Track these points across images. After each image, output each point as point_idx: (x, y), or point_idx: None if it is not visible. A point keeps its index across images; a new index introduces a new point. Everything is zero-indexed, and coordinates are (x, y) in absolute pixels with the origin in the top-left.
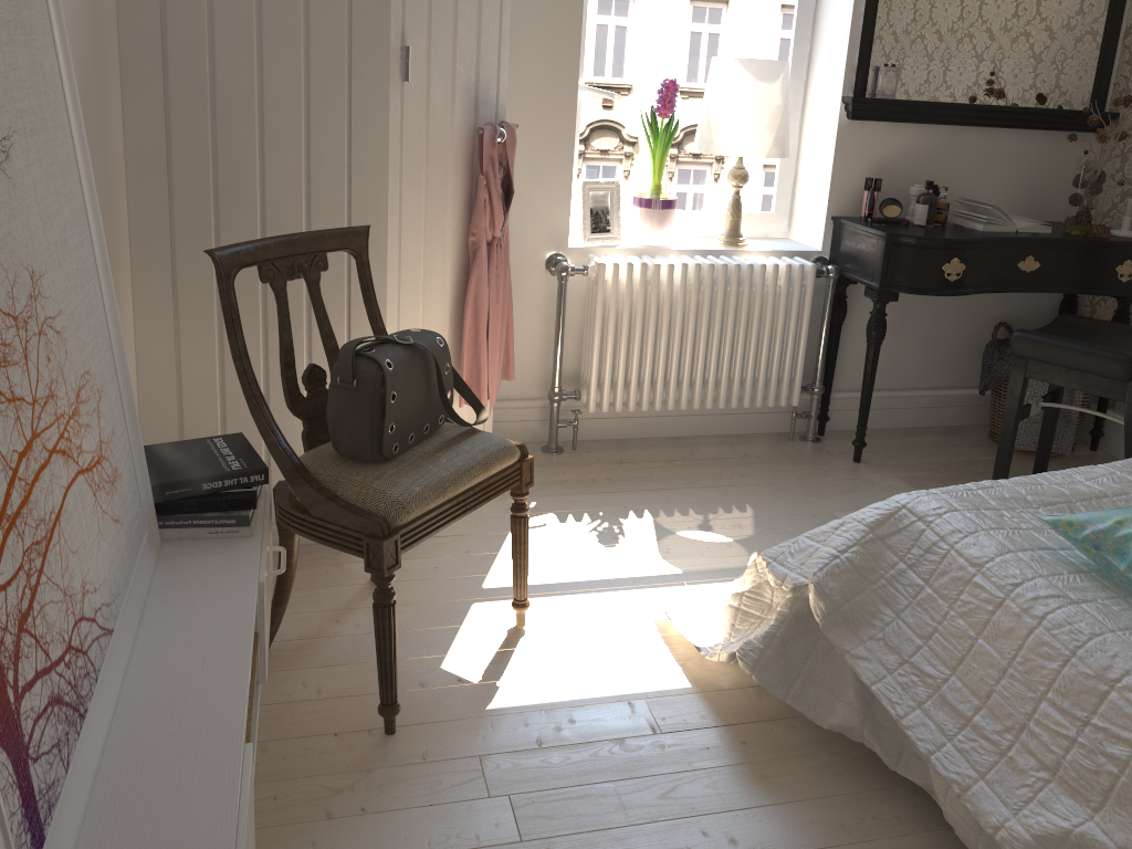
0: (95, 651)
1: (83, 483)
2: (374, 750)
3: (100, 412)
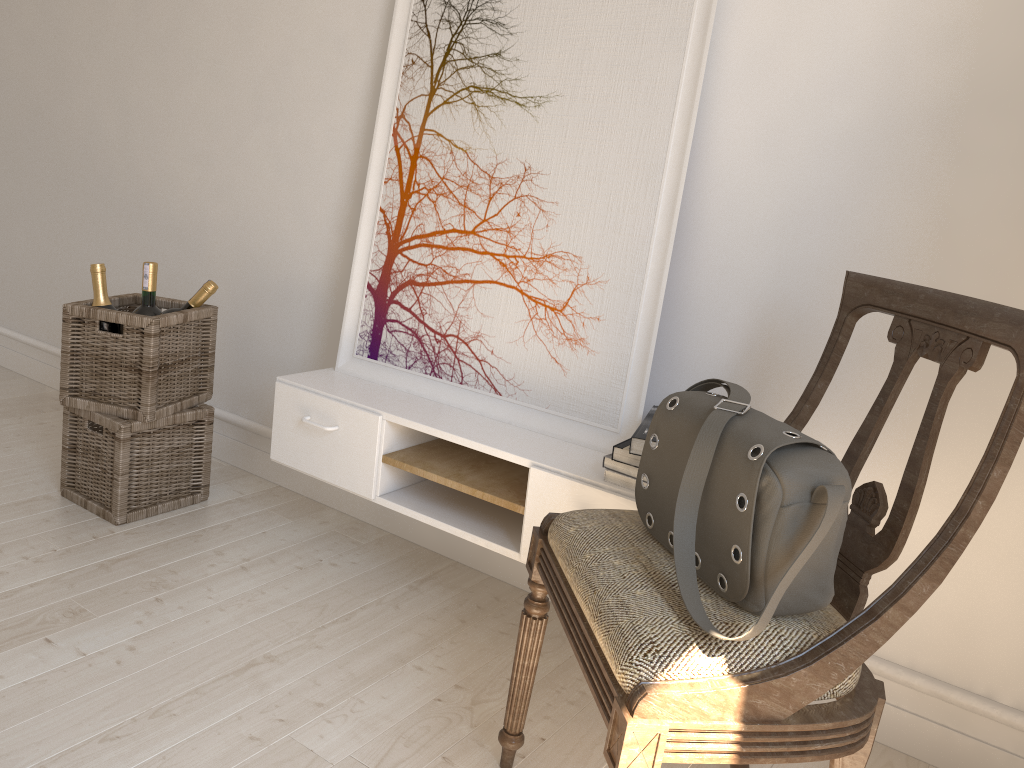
0: (469, 373)
1: (518, 298)
2: (494, 743)
3: (580, 290)
